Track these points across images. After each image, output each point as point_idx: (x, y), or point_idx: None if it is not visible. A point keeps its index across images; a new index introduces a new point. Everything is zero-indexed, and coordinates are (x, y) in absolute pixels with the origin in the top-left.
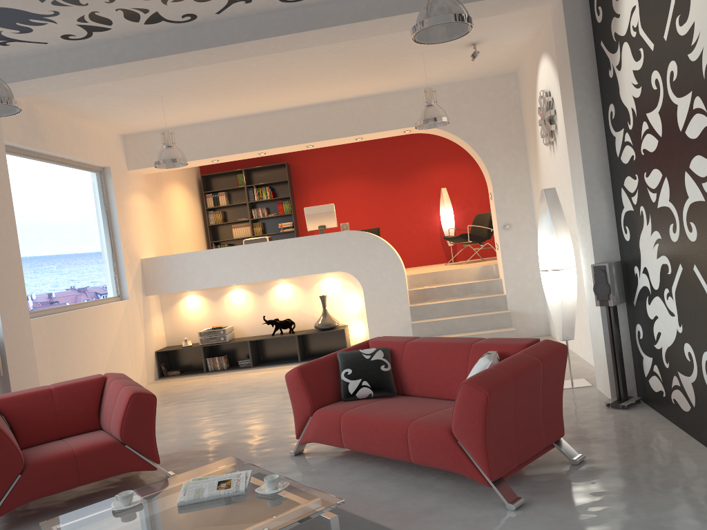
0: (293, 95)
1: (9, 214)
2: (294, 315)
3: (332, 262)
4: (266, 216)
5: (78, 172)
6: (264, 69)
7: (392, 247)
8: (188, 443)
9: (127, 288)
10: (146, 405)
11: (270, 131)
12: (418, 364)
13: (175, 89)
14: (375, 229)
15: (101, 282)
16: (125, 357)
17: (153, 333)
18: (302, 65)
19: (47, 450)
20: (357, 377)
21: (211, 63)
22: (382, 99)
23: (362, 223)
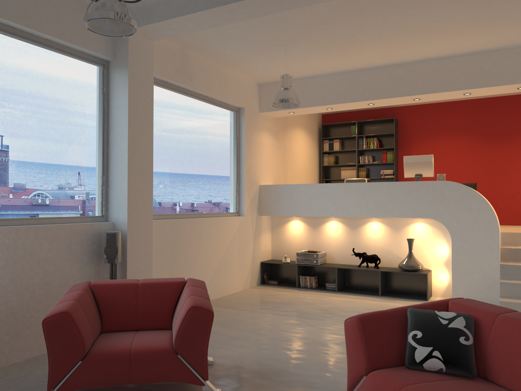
0: (405, 48)
1: (148, 133)
2: (381, 252)
3: (423, 209)
4: (370, 163)
5: (218, 109)
6: (378, 15)
7: (488, 202)
8: (251, 358)
9: (244, 207)
10: (202, 320)
11: (381, 83)
12: (512, 348)
13: (296, 37)
14: (472, 184)
15: (223, 199)
16: (233, 262)
17: (261, 247)
18: (416, 11)
19: (113, 341)
20: (428, 343)
21: (322, 1)
22: (498, 55)
23: (460, 178)
